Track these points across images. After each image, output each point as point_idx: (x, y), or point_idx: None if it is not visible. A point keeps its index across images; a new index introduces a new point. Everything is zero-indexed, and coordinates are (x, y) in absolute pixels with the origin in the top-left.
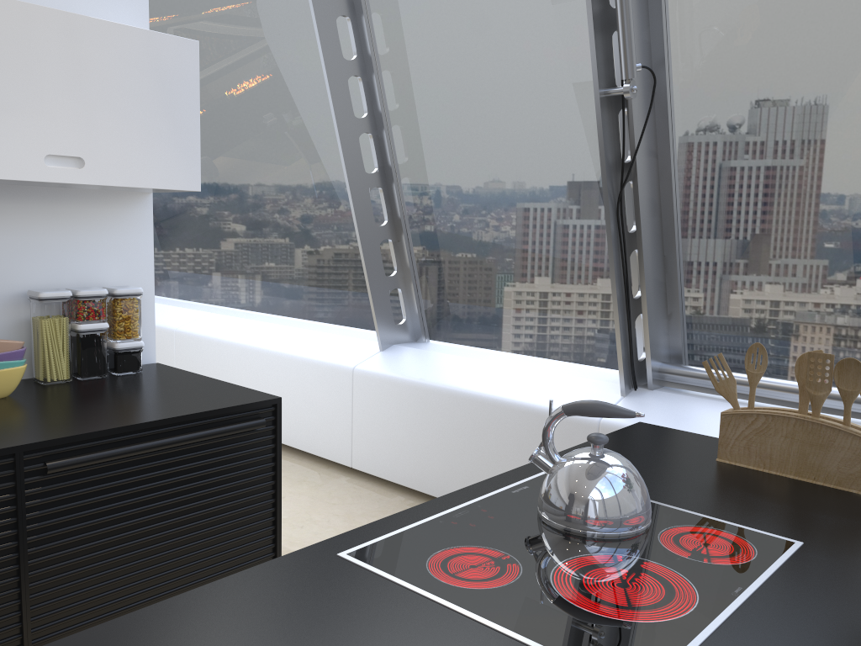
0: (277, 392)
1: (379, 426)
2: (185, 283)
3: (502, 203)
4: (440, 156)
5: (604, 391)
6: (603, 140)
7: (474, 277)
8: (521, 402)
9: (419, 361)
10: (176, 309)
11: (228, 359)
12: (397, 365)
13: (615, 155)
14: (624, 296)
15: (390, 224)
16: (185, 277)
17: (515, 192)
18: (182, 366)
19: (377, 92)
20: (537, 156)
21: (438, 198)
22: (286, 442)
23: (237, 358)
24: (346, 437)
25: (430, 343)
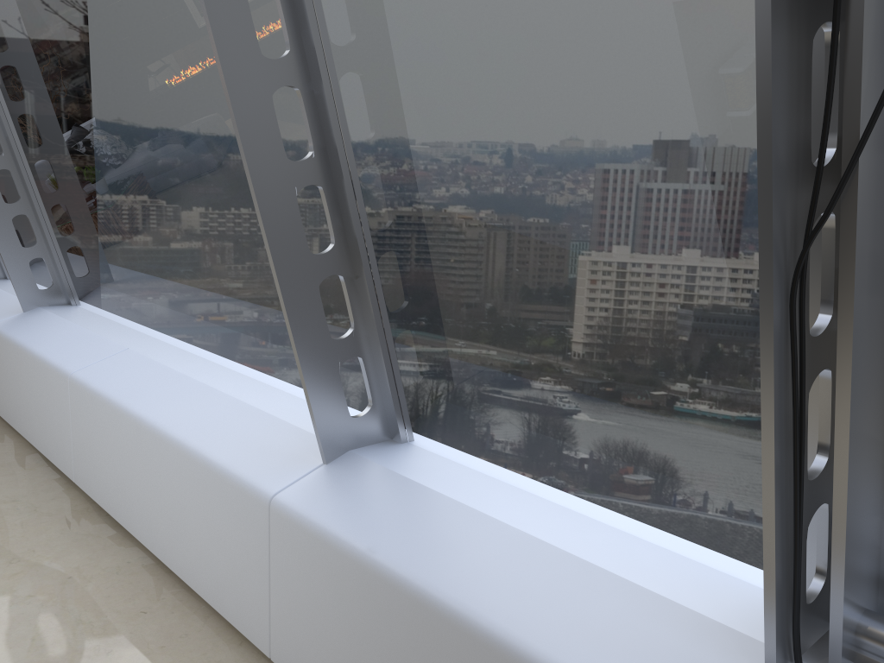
0: (176, 503)
1: (306, 610)
2: (112, 297)
3: (527, 230)
4: (415, 131)
5: (725, 660)
6: (771, 111)
7: (479, 354)
8: (545, 662)
9: (378, 499)
10: (89, 338)
11: (122, 435)
12: (340, 504)
13: (796, 149)
14: (790, 484)
15: (340, 248)
16: (110, 289)
17: (551, 209)
18: (78, 429)
19: (306, 10)
20: (599, 138)
21: (415, 209)
22: (189, 582)
23: (132, 437)
24: (262, 609)
25: (412, 446)
